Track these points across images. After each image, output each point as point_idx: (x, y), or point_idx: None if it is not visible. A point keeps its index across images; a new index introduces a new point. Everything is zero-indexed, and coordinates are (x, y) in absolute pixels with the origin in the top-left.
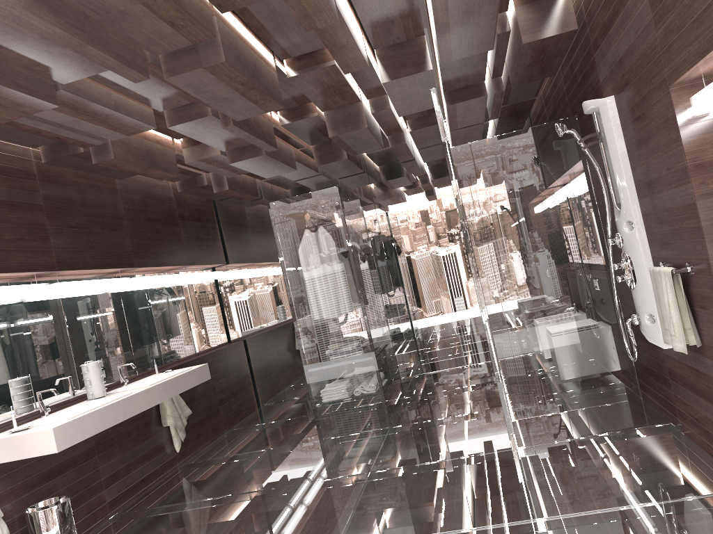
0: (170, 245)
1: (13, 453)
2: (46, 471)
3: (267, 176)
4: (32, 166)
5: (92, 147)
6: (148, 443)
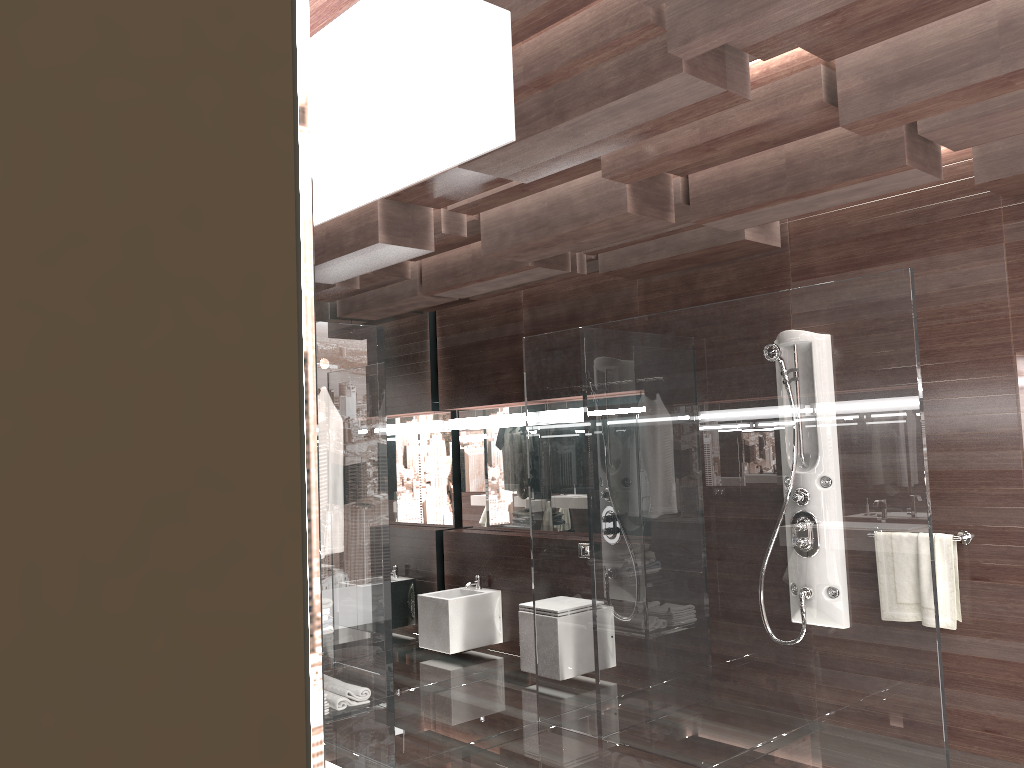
0: None
1: None
2: None
3: None
4: None
5: None
6: None
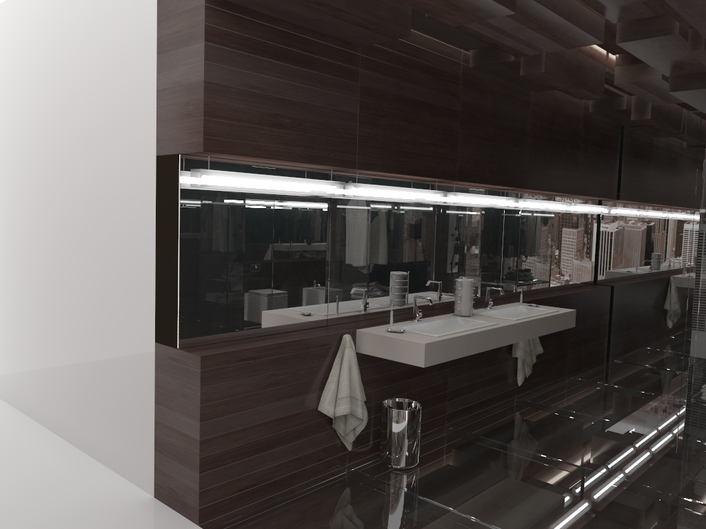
0: (566, 170)
1: (386, 352)
2: (405, 370)
3: (705, 111)
4: (459, 70)
5: (524, 56)
6: (494, 368)
